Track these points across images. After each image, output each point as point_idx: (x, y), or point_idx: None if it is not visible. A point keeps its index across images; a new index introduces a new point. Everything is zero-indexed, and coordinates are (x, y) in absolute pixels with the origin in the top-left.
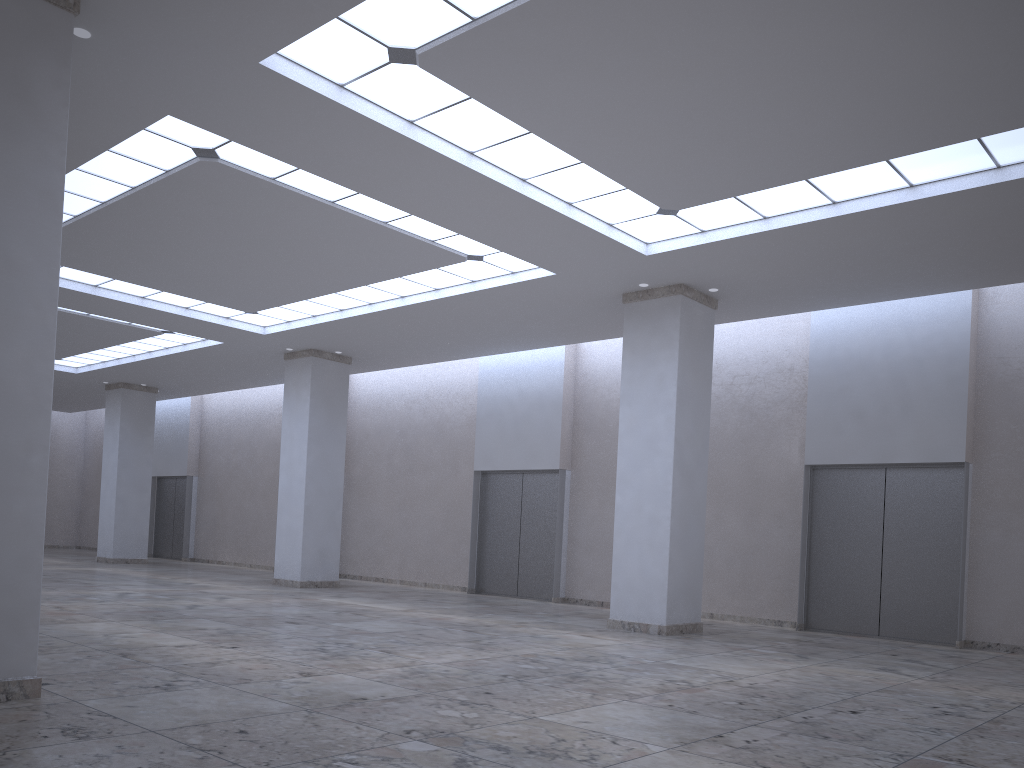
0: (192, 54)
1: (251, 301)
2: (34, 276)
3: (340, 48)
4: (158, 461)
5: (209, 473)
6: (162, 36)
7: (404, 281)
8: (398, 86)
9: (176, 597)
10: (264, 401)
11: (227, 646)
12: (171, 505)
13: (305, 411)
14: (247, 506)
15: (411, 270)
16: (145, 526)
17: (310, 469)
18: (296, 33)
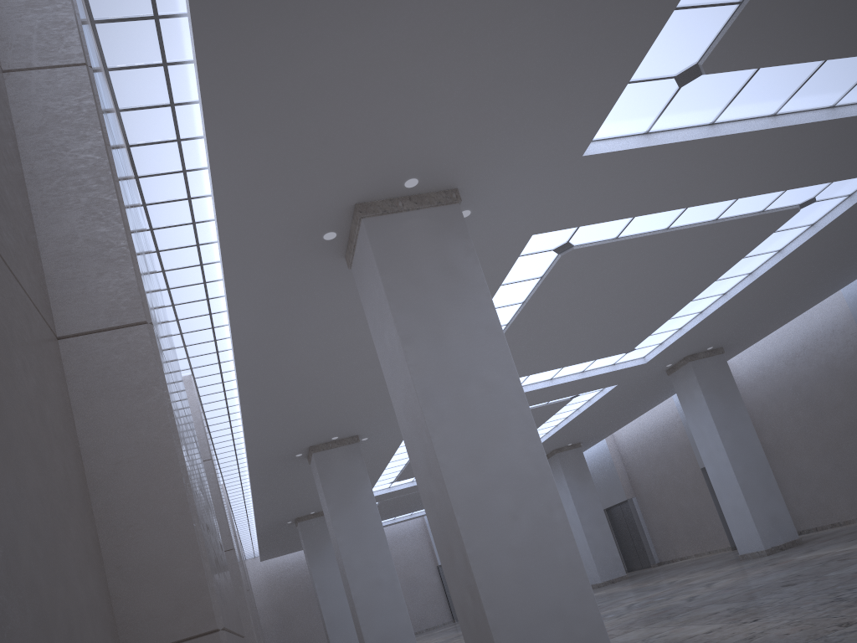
0: (535, 181)
1: (627, 342)
2: (504, 386)
3: (636, 104)
4: (601, 497)
5: (643, 491)
6: (513, 181)
7: (747, 259)
8: (692, 102)
9: (671, 595)
10: (661, 416)
11: (748, 621)
12: (624, 527)
13: (704, 407)
14: (684, 505)
15: (751, 246)
16: (614, 549)
17: (729, 452)
18: (602, 115)
